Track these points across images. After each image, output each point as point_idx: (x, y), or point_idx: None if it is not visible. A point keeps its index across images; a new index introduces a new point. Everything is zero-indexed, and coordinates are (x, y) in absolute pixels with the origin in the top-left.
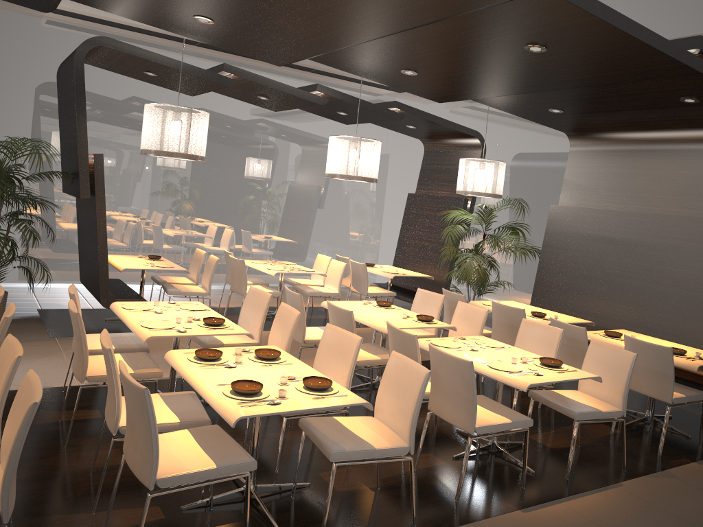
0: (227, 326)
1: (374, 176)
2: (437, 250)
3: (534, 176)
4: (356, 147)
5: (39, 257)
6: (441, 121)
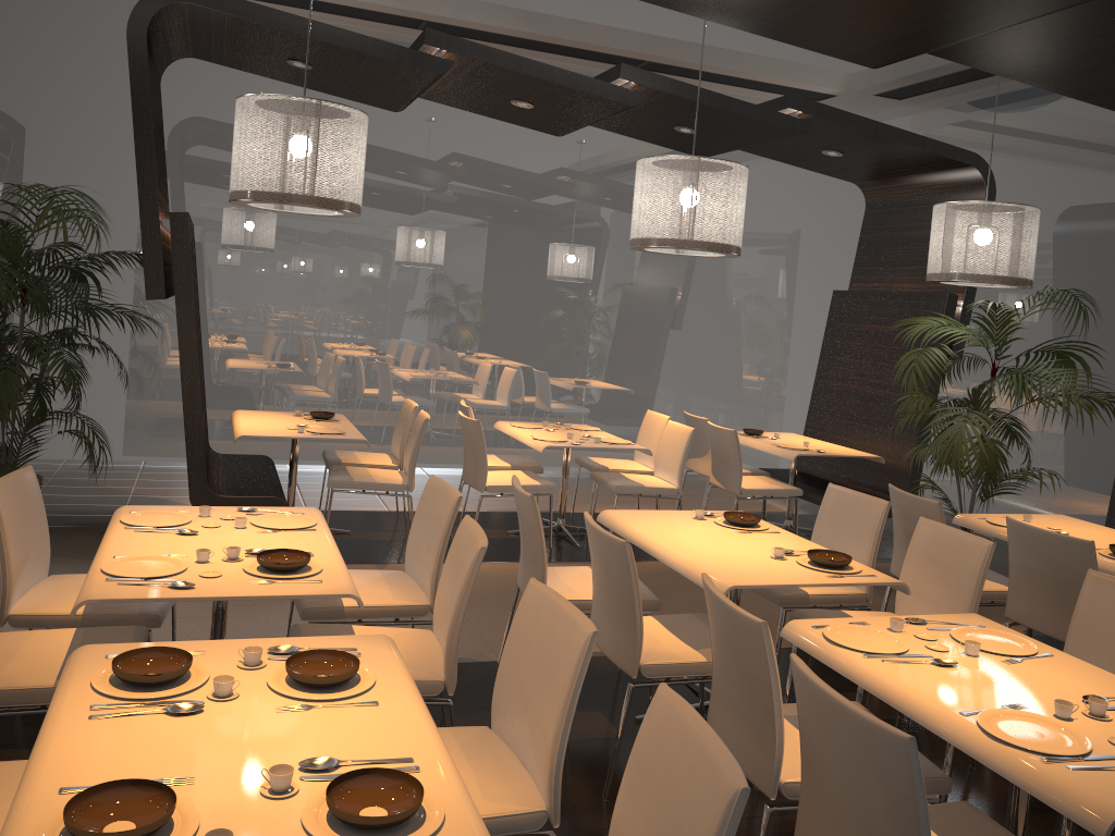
0: (312, 574)
1: (731, 239)
2: (892, 402)
3: (1108, 246)
4: (689, 178)
5: (157, 416)
6: (894, 133)
